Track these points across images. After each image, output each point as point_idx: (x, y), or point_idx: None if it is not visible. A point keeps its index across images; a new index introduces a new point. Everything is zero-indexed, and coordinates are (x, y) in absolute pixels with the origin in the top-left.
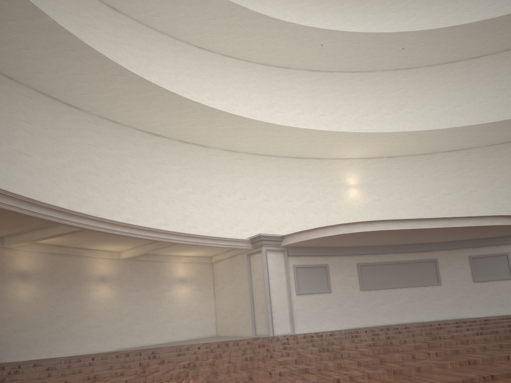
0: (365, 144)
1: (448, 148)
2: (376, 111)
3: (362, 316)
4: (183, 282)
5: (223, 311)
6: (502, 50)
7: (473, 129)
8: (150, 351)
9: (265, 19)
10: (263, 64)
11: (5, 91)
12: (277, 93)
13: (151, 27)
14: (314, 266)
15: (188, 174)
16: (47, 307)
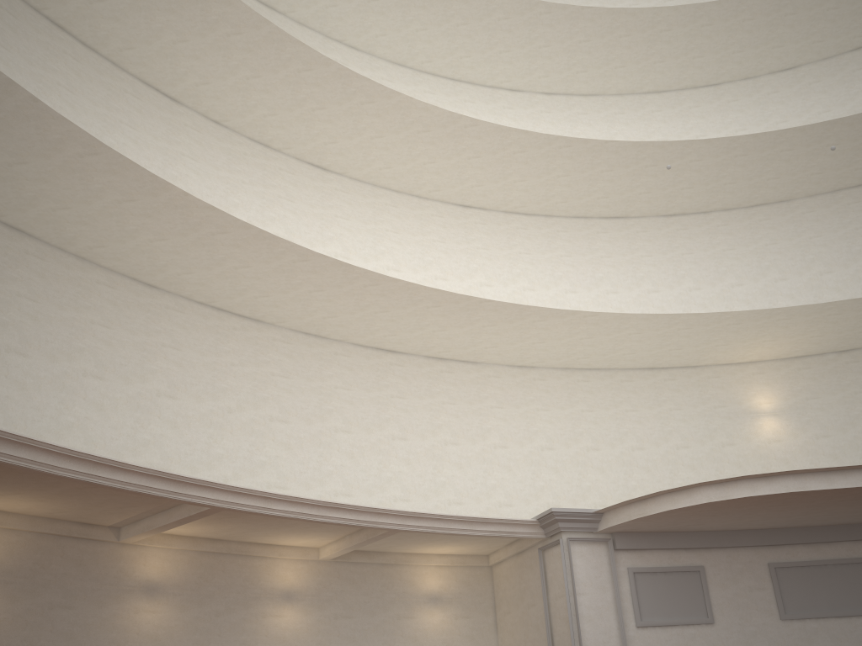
0: (778, 331)
1: None
2: (802, 271)
3: None
4: (435, 601)
5: None
6: None
7: None
8: None
9: (562, 143)
10: (577, 216)
11: (142, 305)
12: (606, 261)
13: (382, 186)
14: (673, 569)
15: (445, 411)
16: (188, 644)
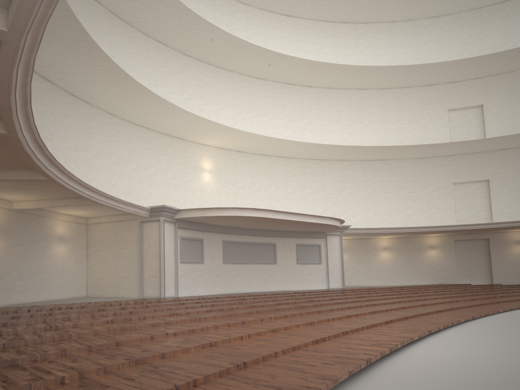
0: (227, 137)
1: (281, 155)
2: (231, 108)
3: (222, 285)
4: (61, 240)
5: (99, 273)
6: (325, 87)
7: (306, 145)
8: (80, 306)
9: None
10: (144, 33)
11: None
12: (154, 66)
13: None
14: (194, 238)
15: (72, 129)
16: None
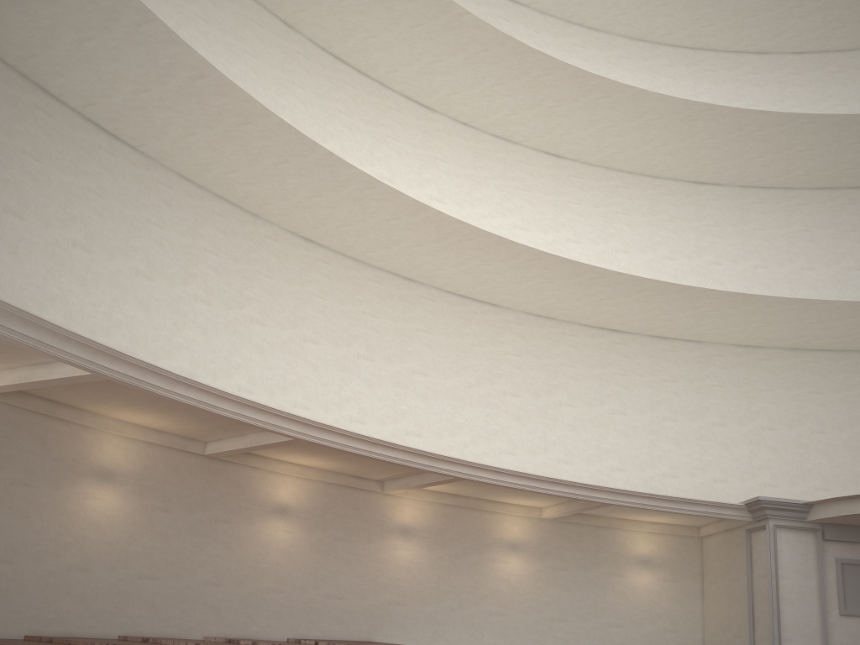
0: None
1: None
2: None
3: None
4: (645, 564)
5: (713, 624)
6: None
7: None
8: None
9: (805, 120)
10: (821, 187)
11: (401, 296)
12: (850, 235)
13: (615, 169)
14: None
15: (664, 388)
16: (432, 577)
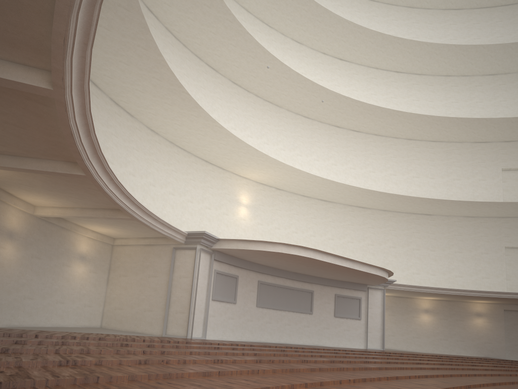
0: (271, 171)
1: (322, 197)
2: (275, 144)
3: (253, 331)
4: (83, 259)
5: (118, 302)
6: (373, 133)
7: (352, 189)
8: (98, 337)
9: (230, 18)
10: (196, 55)
11: None
12: (202, 90)
13: None
14: (229, 274)
15: (111, 140)
16: None
